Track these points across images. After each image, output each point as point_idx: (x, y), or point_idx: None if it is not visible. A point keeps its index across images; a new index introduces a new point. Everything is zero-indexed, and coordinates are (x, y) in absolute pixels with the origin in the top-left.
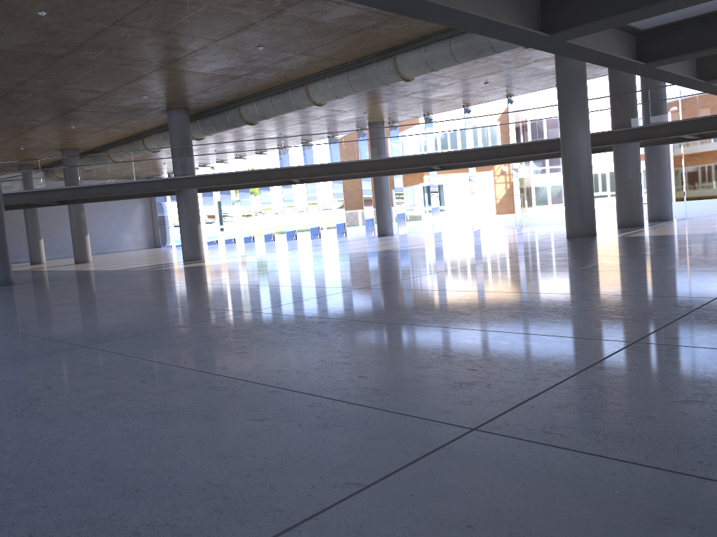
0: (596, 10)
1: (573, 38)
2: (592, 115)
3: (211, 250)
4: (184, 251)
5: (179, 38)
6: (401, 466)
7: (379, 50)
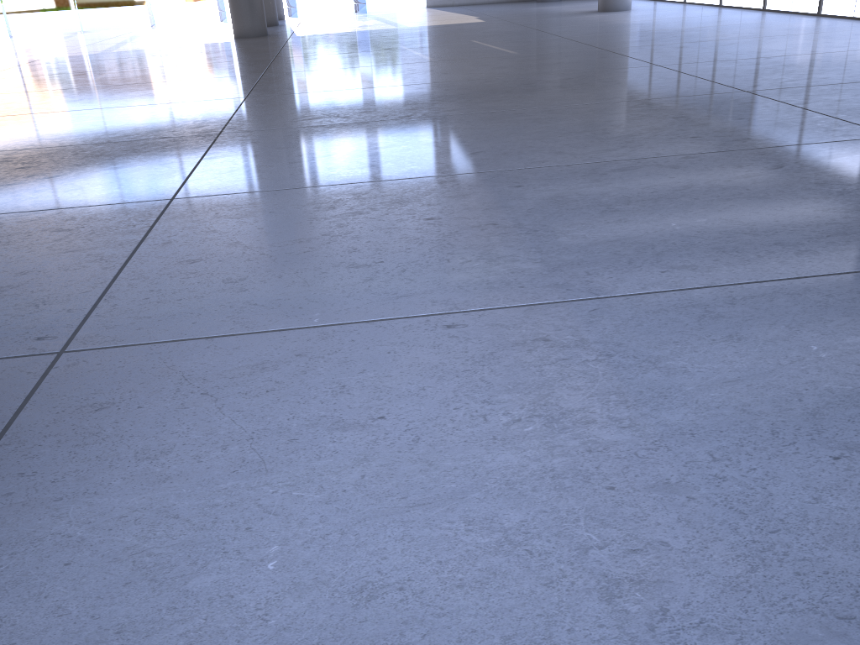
0: None
1: None
2: None
3: None
4: None
5: None
6: None
7: None
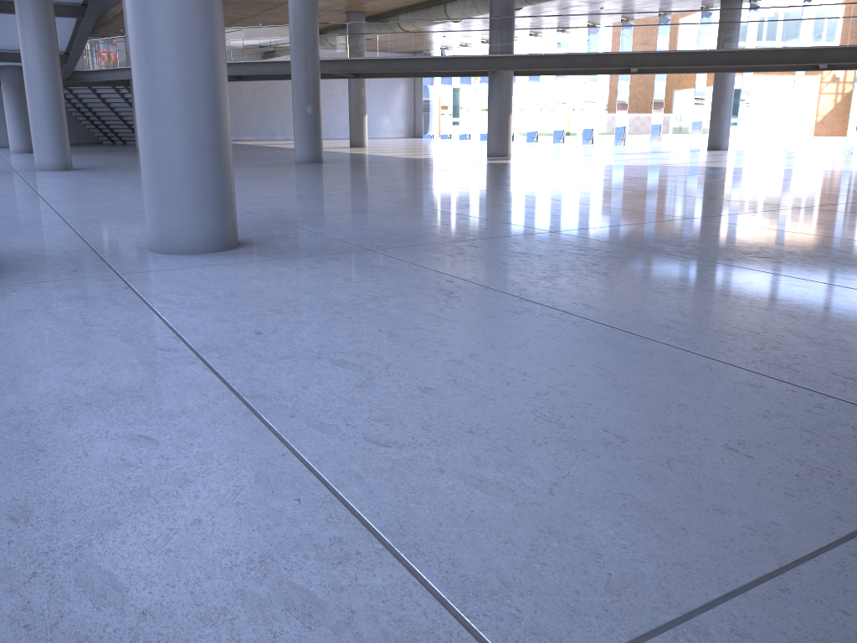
0: None
1: None
2: None
3: None
4: (490, 144)
5: None
6: None
7: None
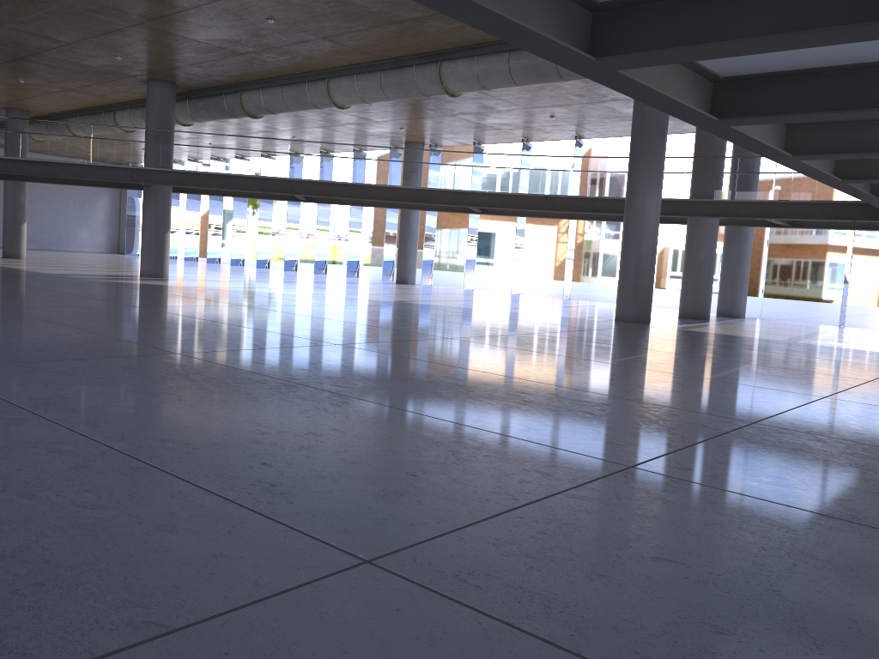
0: (657, 38)
1: (626, 69)
2: (669, 177)
3: (184, 268)
4: (143, 263)
5: None
6: (238, 605)
7: (422, 52)
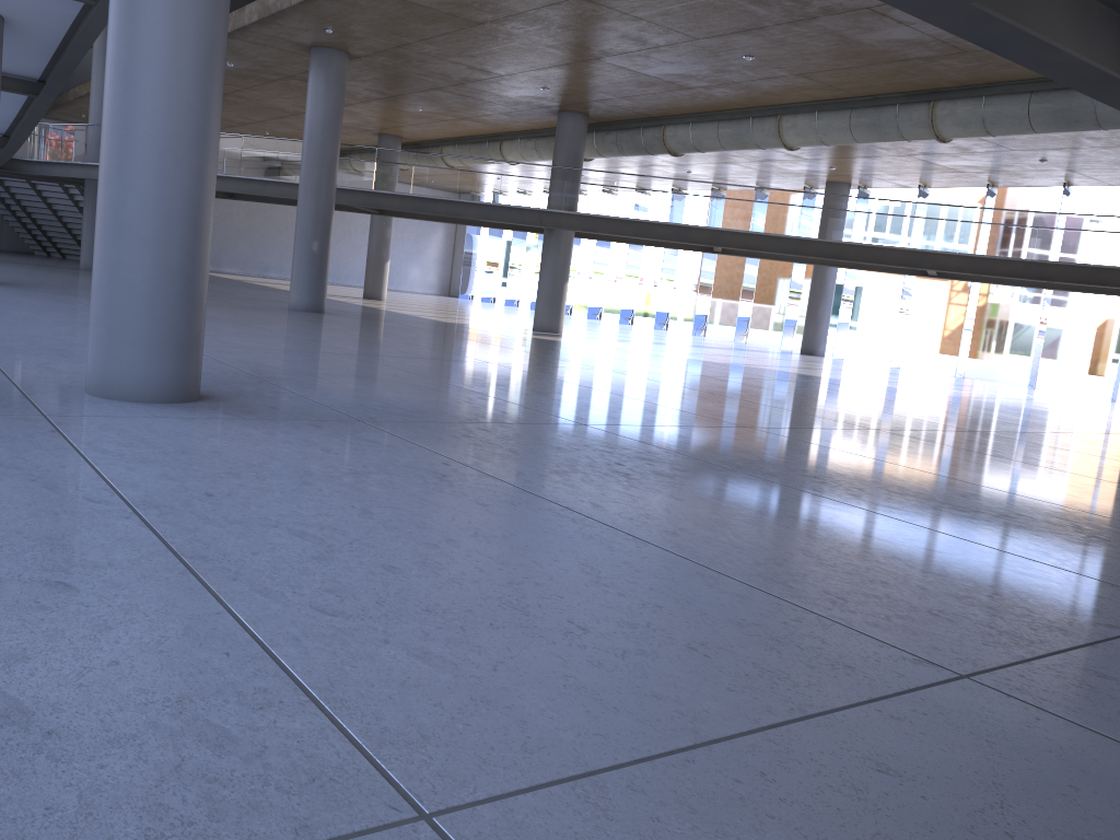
0: None
1: None
2: None
3: None
4: (538, 316)
5: (649, 28)
6: None
7: (912, 89)
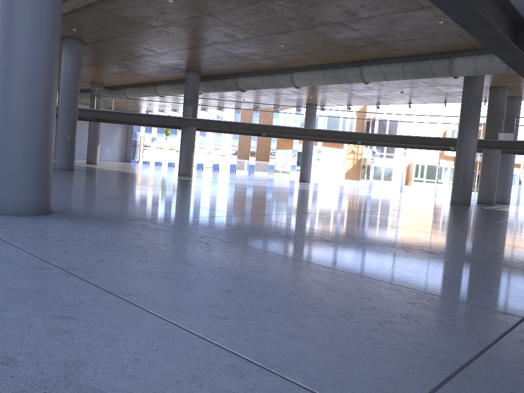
0: None
1: None
2: None
3: None
4: (180, 168)
5: (238, 30)
6: None
7: (352, 60)
